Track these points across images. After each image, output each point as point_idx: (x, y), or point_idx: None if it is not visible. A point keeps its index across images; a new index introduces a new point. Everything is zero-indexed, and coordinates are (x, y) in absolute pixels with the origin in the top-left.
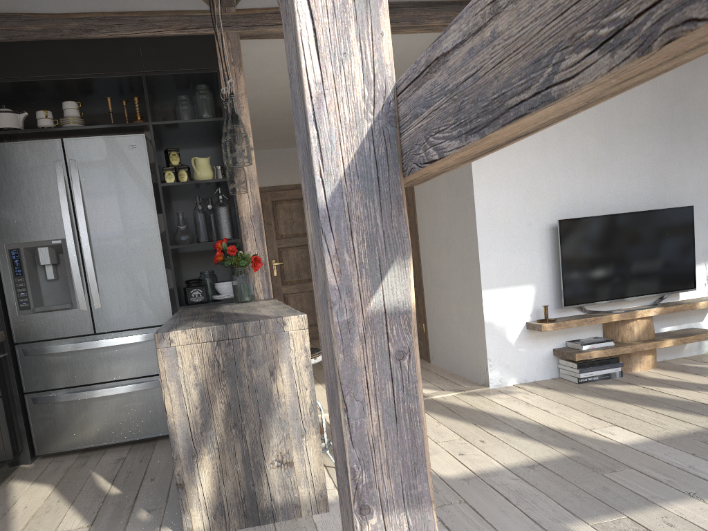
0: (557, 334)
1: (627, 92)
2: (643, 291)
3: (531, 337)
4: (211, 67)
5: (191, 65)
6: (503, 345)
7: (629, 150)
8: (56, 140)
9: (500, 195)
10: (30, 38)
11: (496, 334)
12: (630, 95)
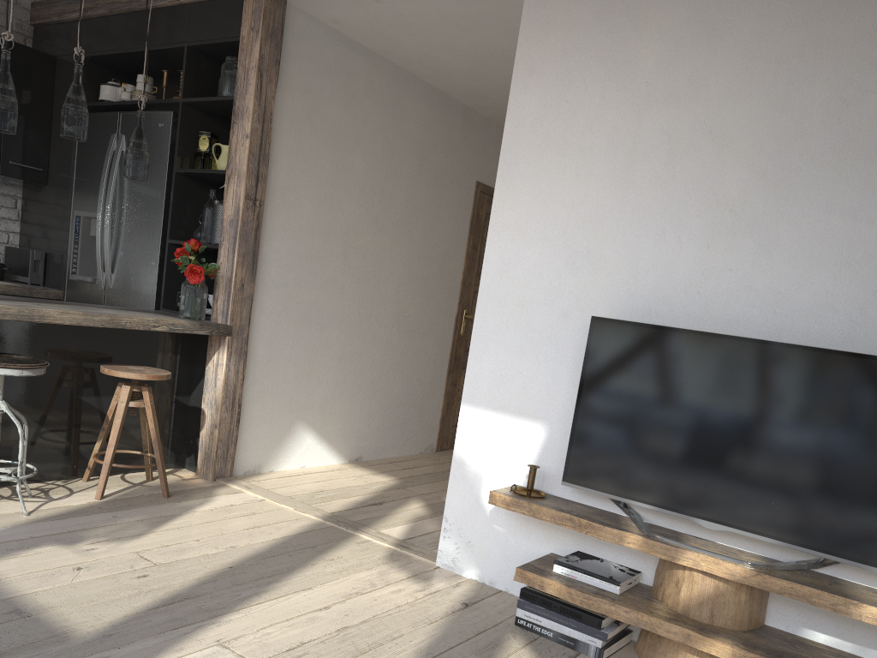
0: (565, 532)
1: (861, 69)
2: (744, 521)
3: (519, 513)
4: (237, 34)
5: (221, 33)
6: (472, 506)
7: (830, 204)
8: (116, 113)
9: (528, 251)
10: (122, 10)
11: (466, 484)
12: (868, 76)
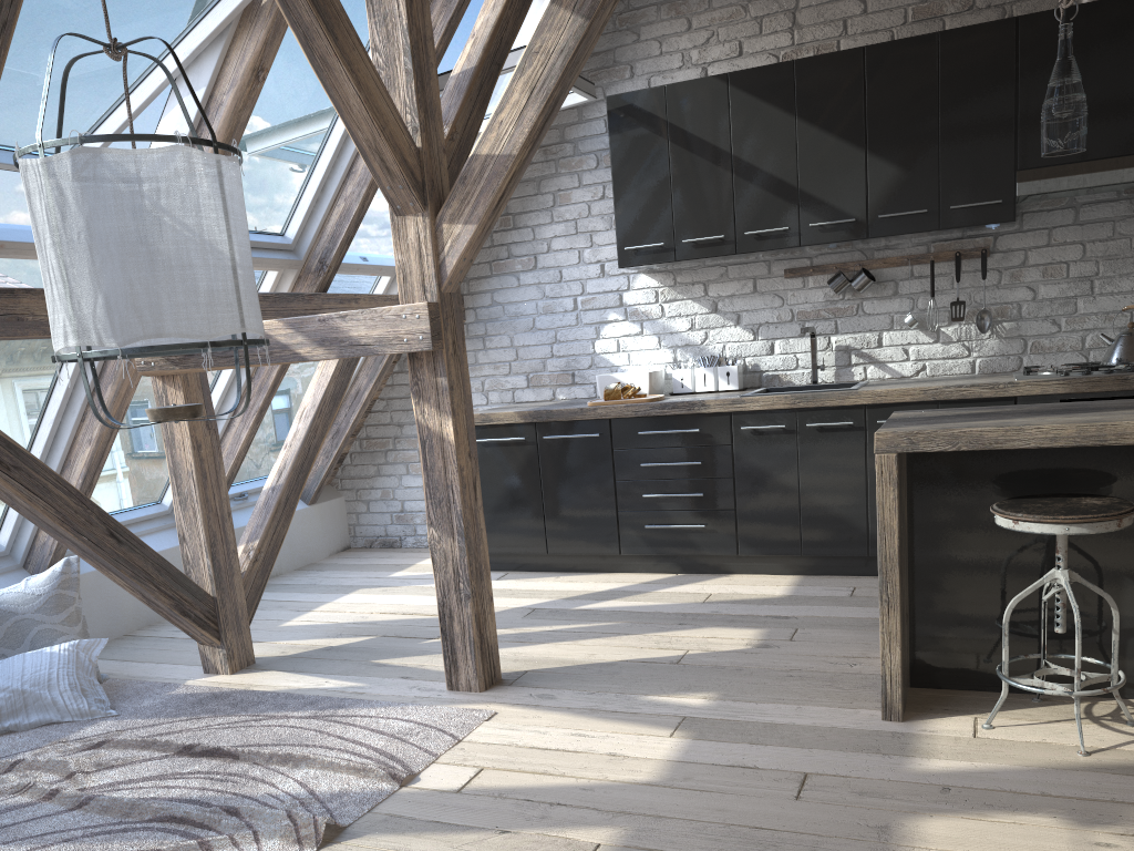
0: None
1: None
2: None
3: None
4: None
5: None
6: None
7: None
8: None
9: None
10: None
11: None
12: None
